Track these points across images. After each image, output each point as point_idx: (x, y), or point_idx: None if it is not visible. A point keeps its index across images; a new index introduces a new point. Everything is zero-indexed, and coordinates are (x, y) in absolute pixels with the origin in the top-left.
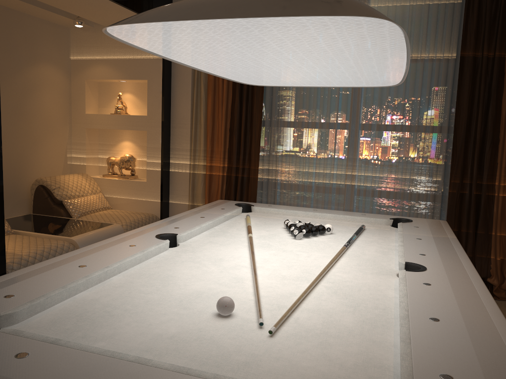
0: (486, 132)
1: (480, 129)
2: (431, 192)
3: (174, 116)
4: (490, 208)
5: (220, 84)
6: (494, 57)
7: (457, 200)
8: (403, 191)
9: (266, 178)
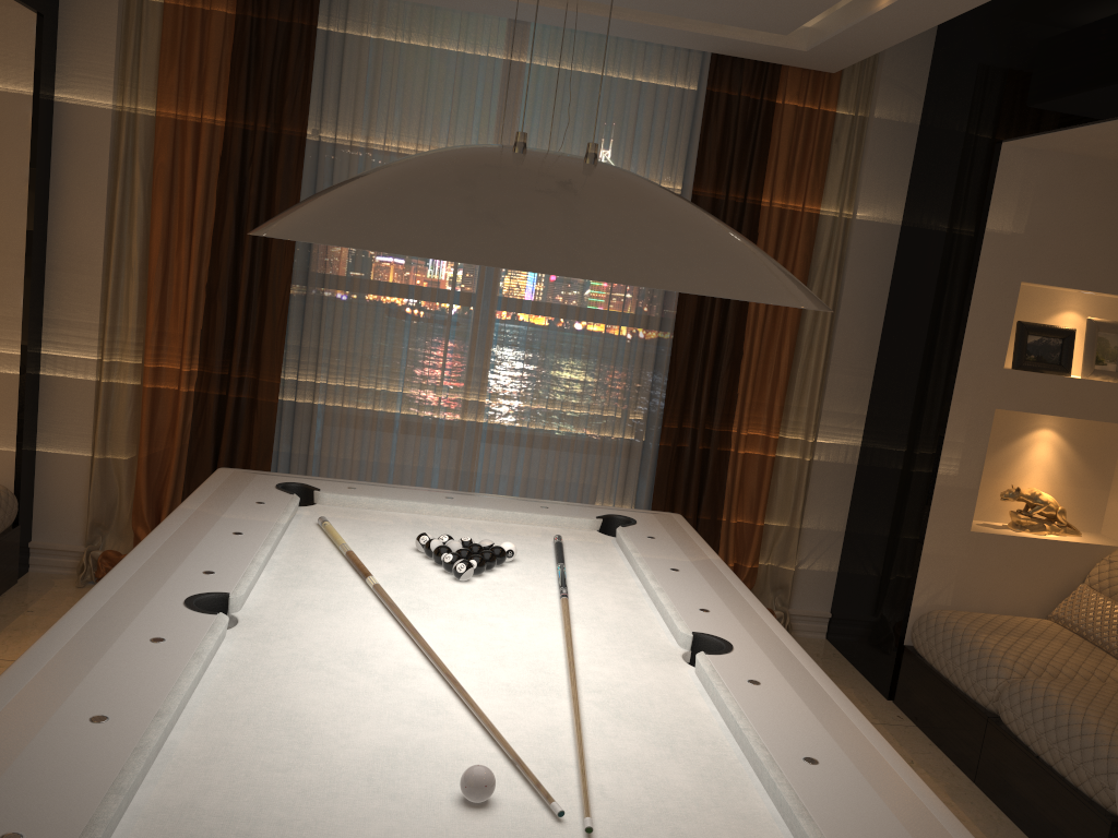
0: (724, 338)
1: (716, 333)
2: (625, 442)
3: (58, 240)
4: (722, 474)
5: (186, 179)
6: (745, 205)
7: (673, 461)
8: (575, 439)
9: (290, 401)
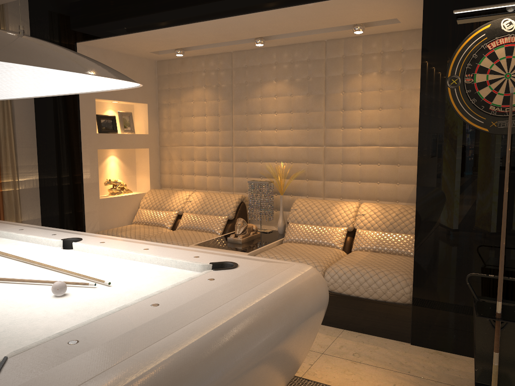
0: None
1: None
2: None
3: None
4: None
5: None
6: None
7: None
8: None
9: None
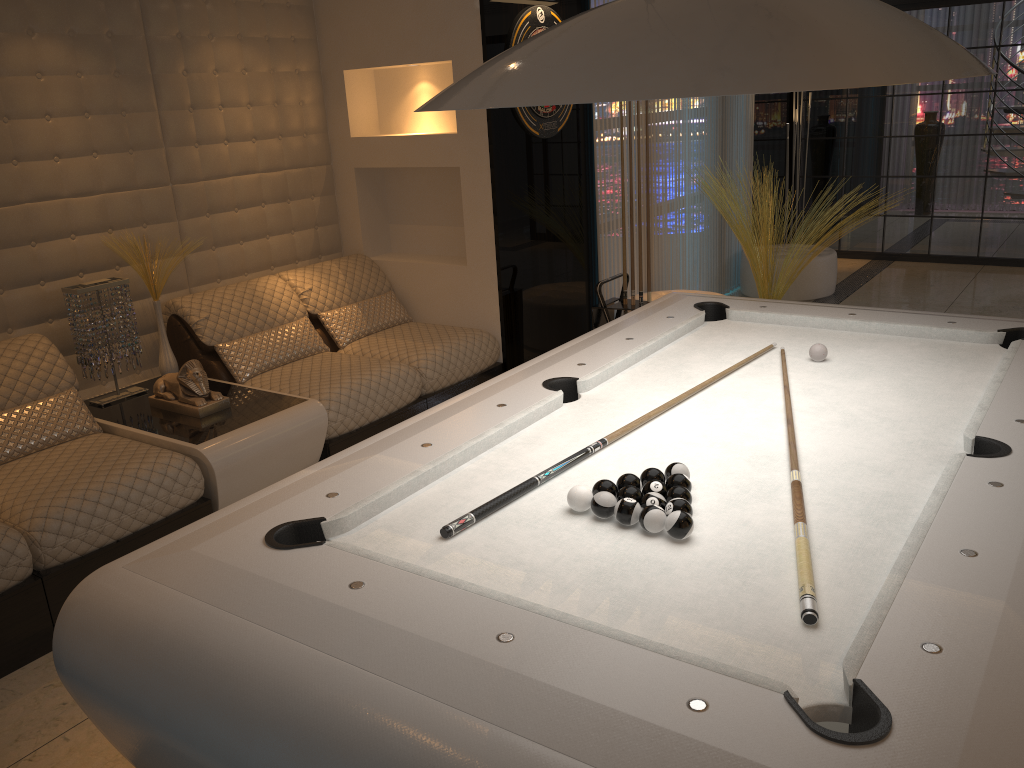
0: None
1: None
2: None
3: None
4: None
5: None
6: None
7: None
8: None
9: None
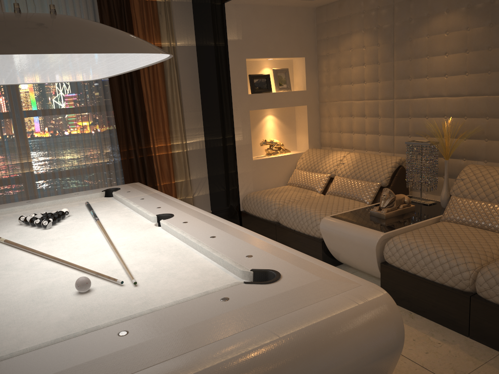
0: (136, 107)
1: (132, 105)
2: (105, 163)
3: None
4: (152, 166)
5: None
6: None
7: (129, 165)
8: (82, 167)
9: None
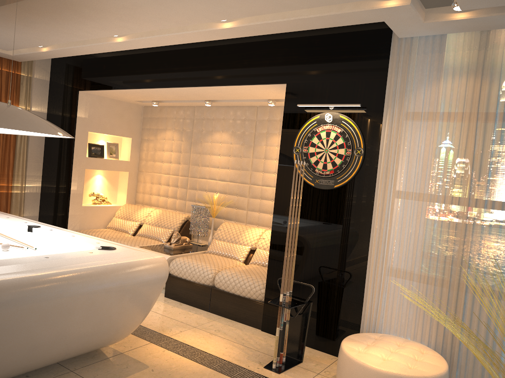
0: None
1: None
2: None
3: None
4: None
5: None
6: None
7: None
8: None
9: None
